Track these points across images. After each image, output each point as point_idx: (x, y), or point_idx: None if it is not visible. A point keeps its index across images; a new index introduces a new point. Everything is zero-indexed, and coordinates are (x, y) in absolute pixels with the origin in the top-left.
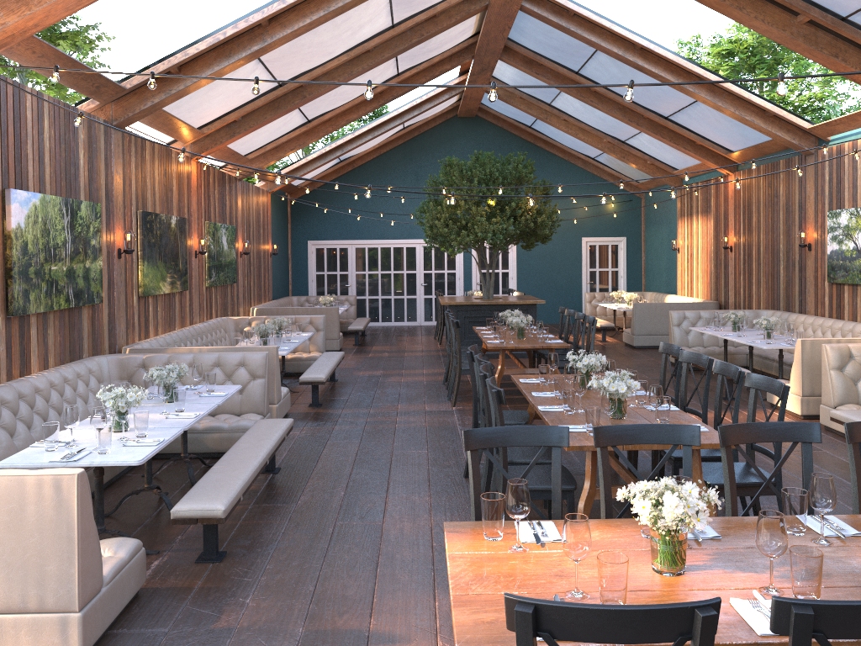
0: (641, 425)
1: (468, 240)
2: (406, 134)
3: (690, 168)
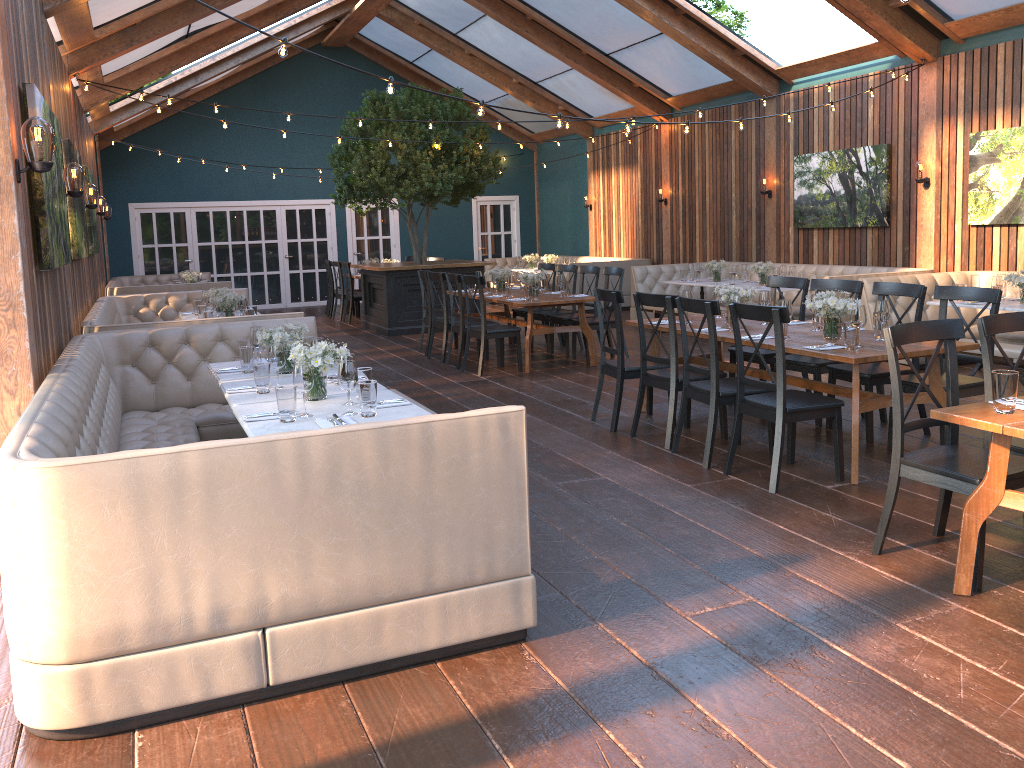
0: (1009, 314)
1: (413, 192)
2: (257, 64)
3: (612, 115)
